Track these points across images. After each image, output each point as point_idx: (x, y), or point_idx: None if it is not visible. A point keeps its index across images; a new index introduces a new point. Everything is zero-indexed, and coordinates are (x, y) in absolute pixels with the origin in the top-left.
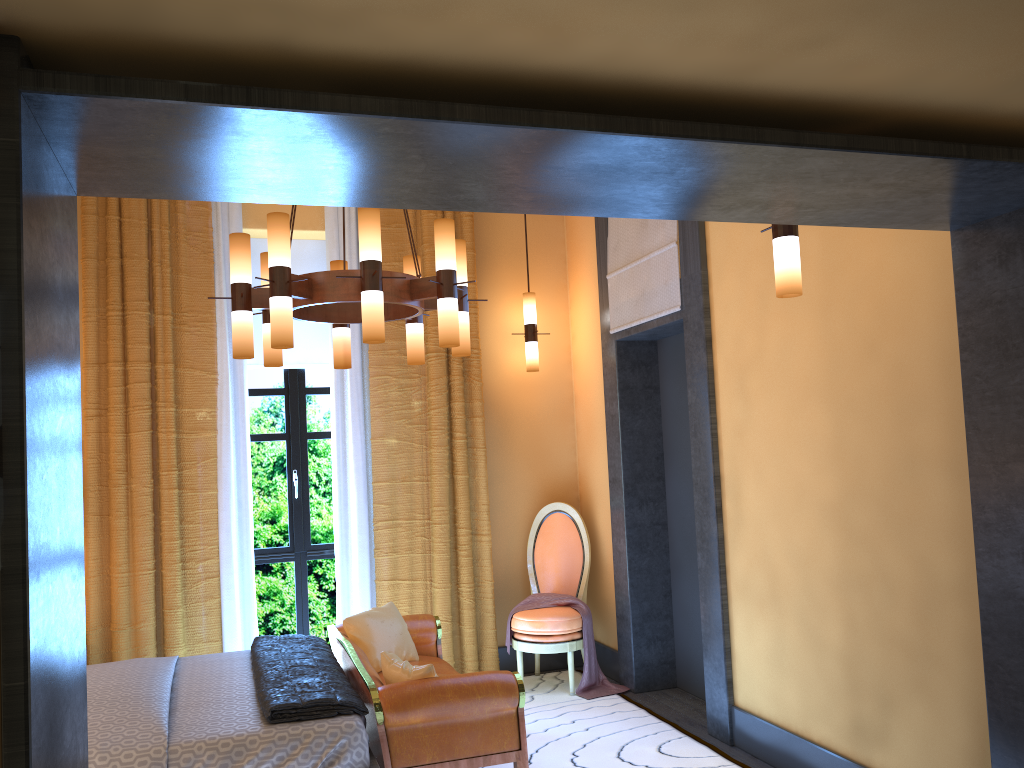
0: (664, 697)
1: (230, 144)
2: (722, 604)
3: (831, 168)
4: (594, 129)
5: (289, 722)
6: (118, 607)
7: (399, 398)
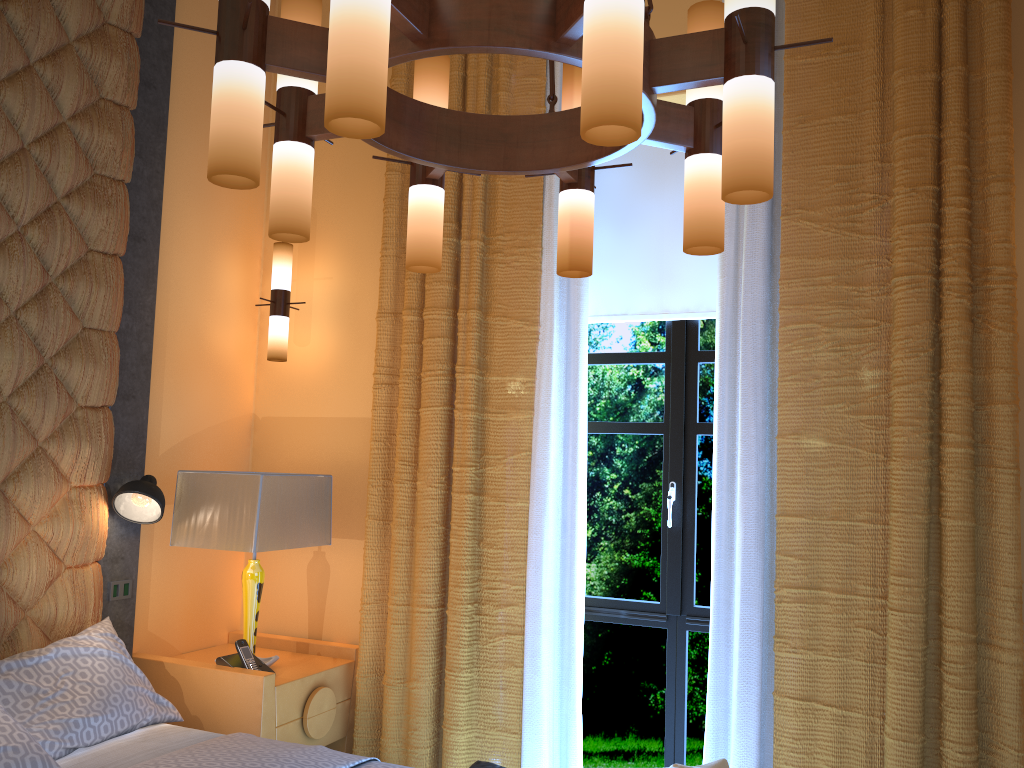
0: None
1: None
2: None
3: None
4: None
5: None
6: (389, 652)
7: (833, 364)
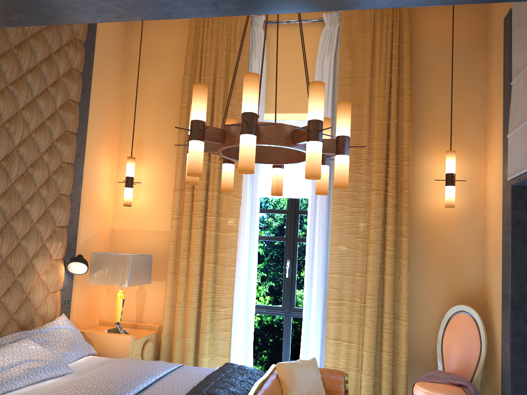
0: None
1: None
2: None
3: None
4: None
5: None
6: (176, 327)
7: (350, 220)
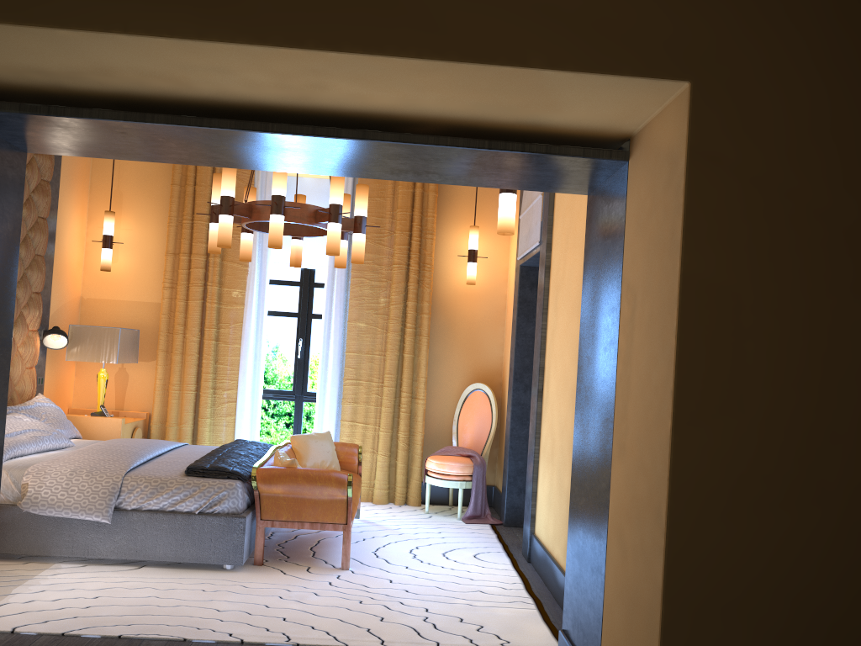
0: (521, 531)
1: (64, 131)
2: (534, 460)
3: (410, 152)
4: (233, 128)
5: (198, 477)
6: (170, 412)
7: (370, 295)
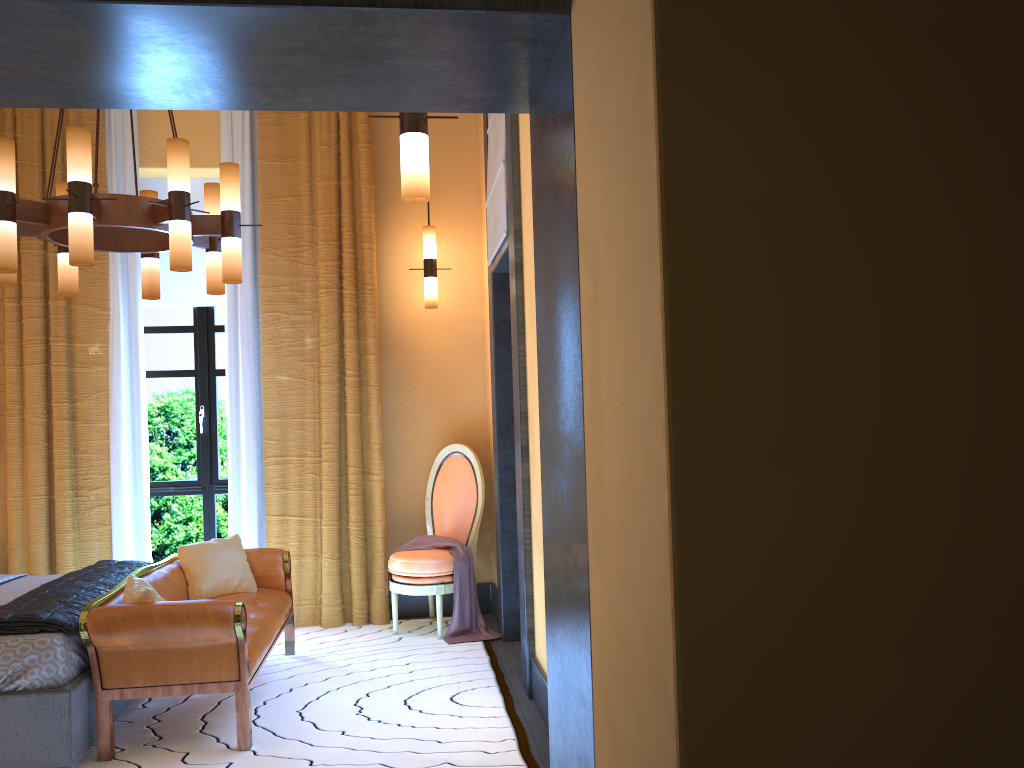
0: None
1: None
2: (525, 549)
3: (167, 29)
4: None
5: None
6: (12, 529)
7: (290, 335)
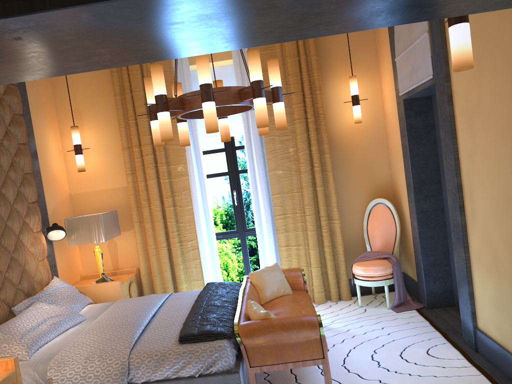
0: (444, 312)
1: None
2: (466, 266)
3: None
4: None
5: (190, 343)
6: (152, 265)
7: (281, 148)
